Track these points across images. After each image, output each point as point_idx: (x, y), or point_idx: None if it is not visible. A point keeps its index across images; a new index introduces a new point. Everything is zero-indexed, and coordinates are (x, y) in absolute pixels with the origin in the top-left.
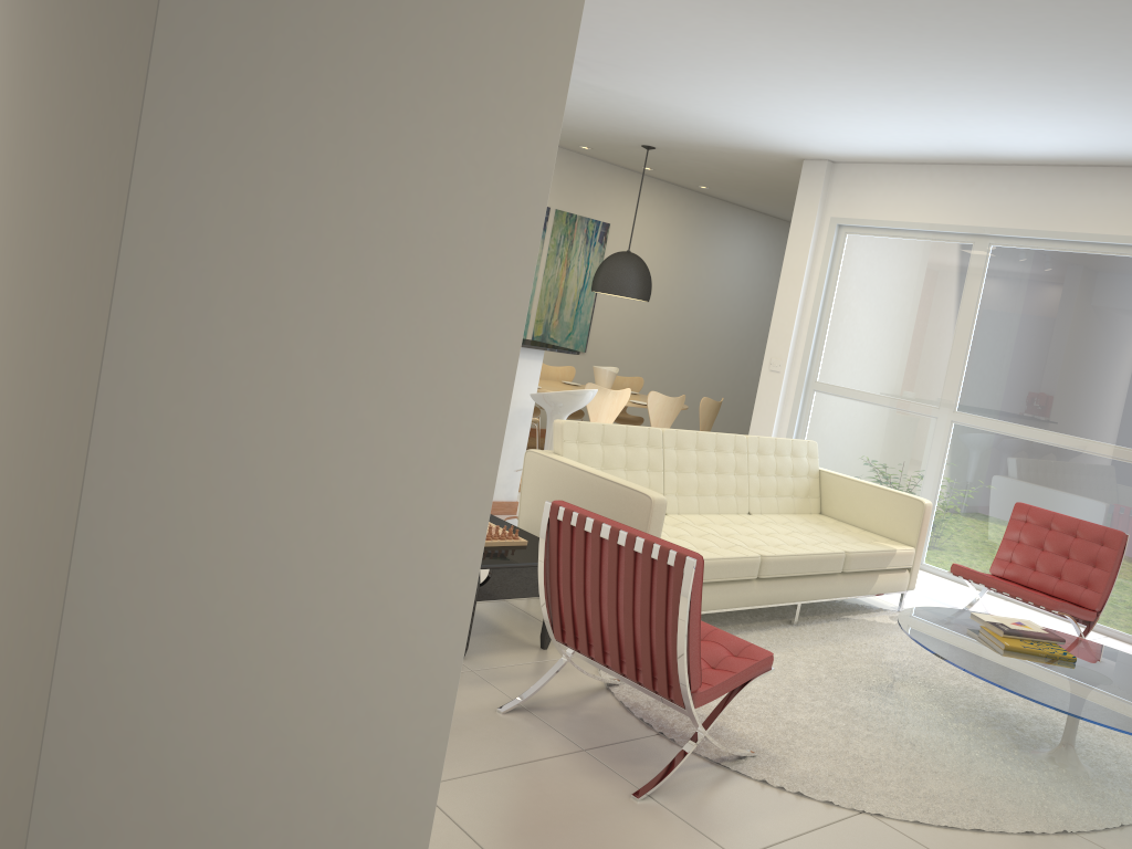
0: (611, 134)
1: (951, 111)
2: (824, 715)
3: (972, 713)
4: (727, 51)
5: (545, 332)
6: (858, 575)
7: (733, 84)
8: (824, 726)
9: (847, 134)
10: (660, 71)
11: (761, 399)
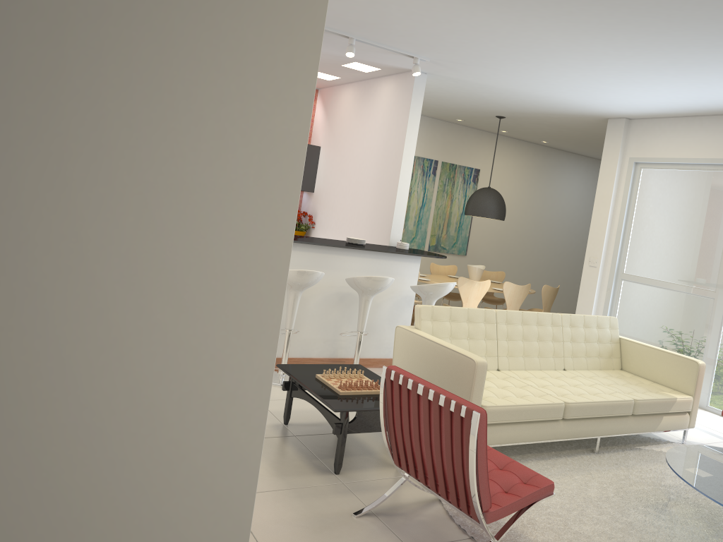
0: (474, 110)
1: (707, 76)
2: (605, 527)
3: None
4: (535, 47)
5: (437, 242)
6: (646, 417)
7: (545, 70)
8: (604, 537)
9: (634, 98)
10: (493, 64)
11: (583, 286)
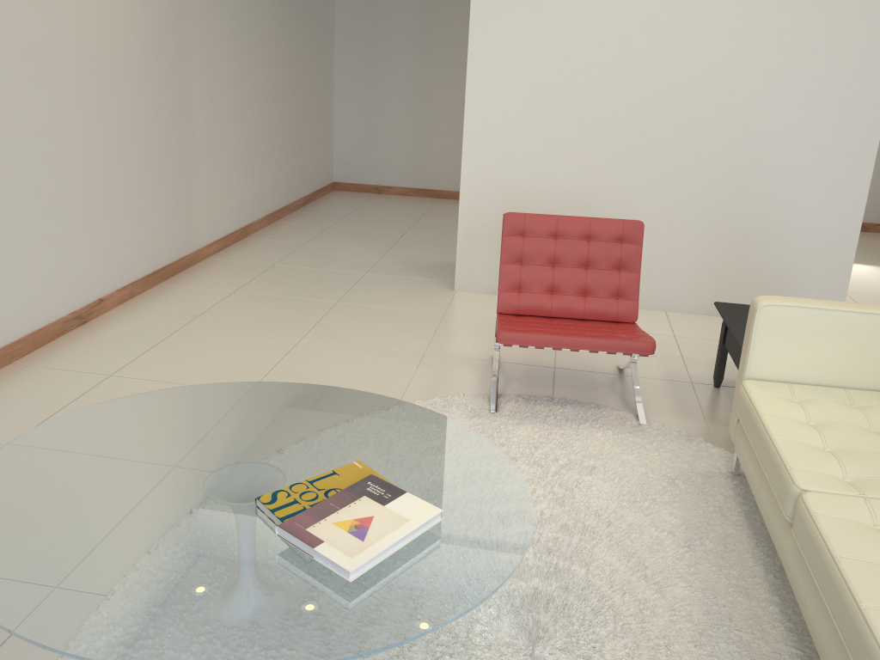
0: None
1: None
2: None
3: (394, 650)
4: None
5: None
6: None
7: None
8: None
9: None
10: None
11: None
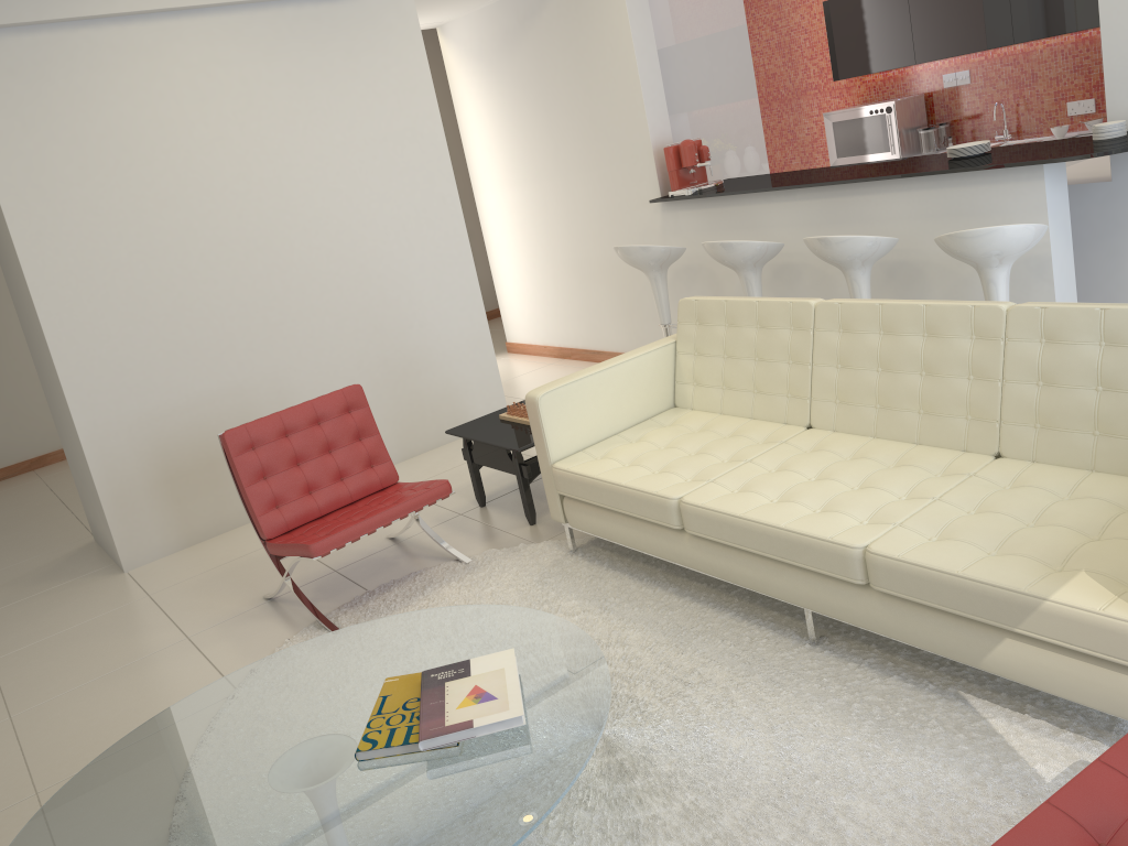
0: None
1: None
2: None
3: None
4: None
5: None
6: (929, 612)
7: None
8: None
9: None
10: None
11: None
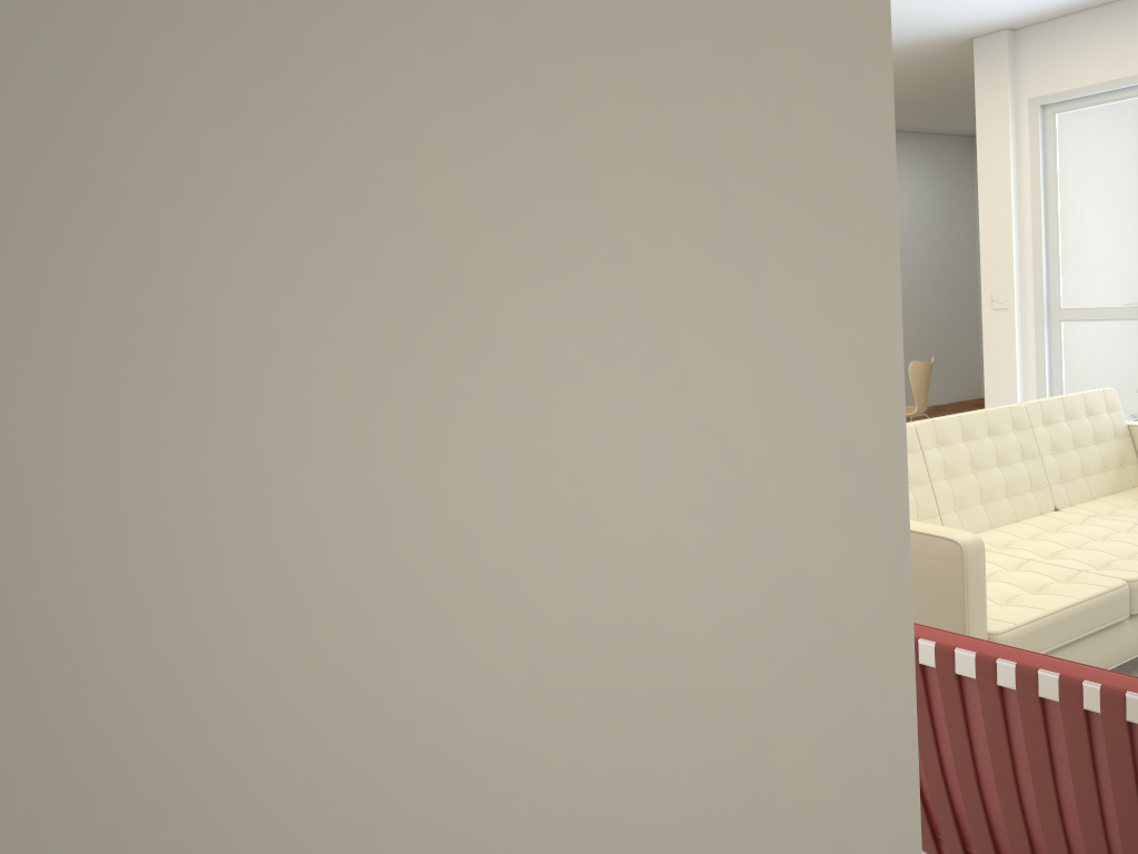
0: None
1: None
2: None
3: None
4: None
5: None
6: None
7: None
8: None
9: None
10: None
11: (990, 348)
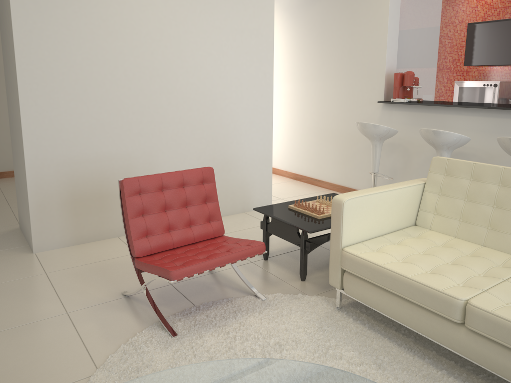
0: None
1: None
2: None
3: None
4: None
5: None
6: None
7: None
8: None
9: None
10: None
11: None
